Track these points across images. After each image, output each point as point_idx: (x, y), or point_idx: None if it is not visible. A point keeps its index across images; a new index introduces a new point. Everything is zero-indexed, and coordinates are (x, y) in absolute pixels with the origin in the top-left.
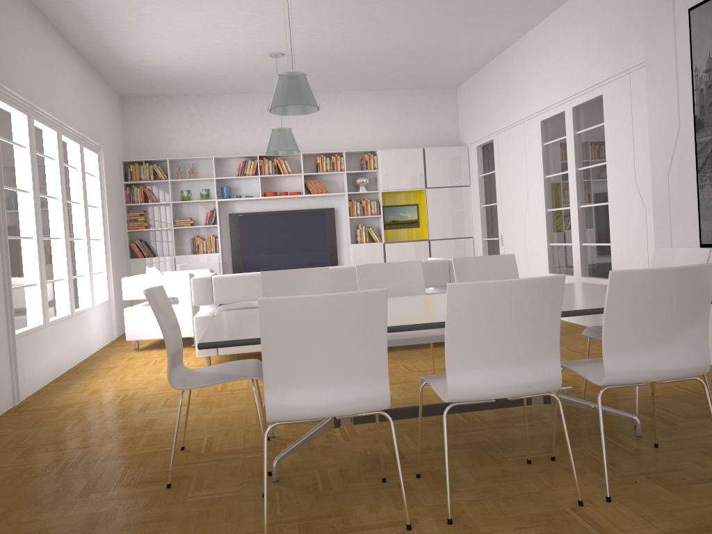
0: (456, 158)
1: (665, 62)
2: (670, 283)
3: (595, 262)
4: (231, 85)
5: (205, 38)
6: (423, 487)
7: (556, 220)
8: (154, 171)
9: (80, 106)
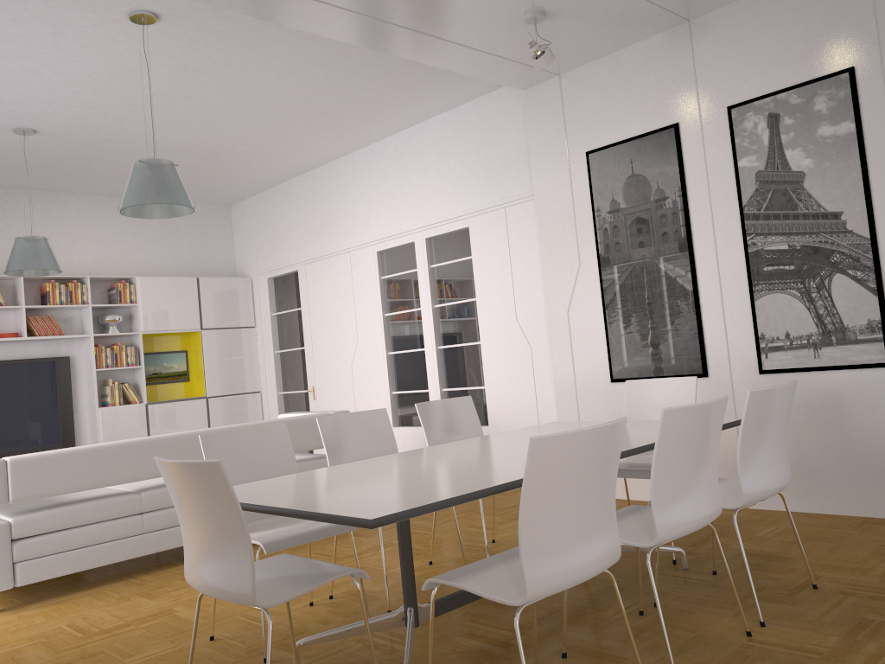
0: (238, 291)
1: (560, 199)
2: (781, 400)
3: None
4: None
5: None
6: (587, 663)
7: (402, 364)
8: None
9: None
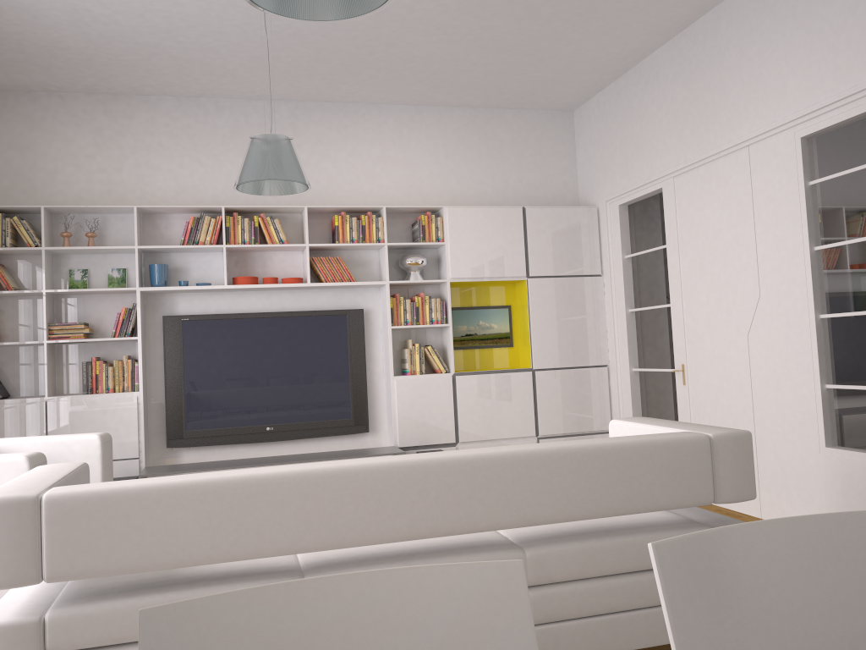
0: (579, 226)
1: None
2: None
3: None
4: (175, 74)
5: None
6: None
7: (847, 337)
8: (15, 230)
9: None
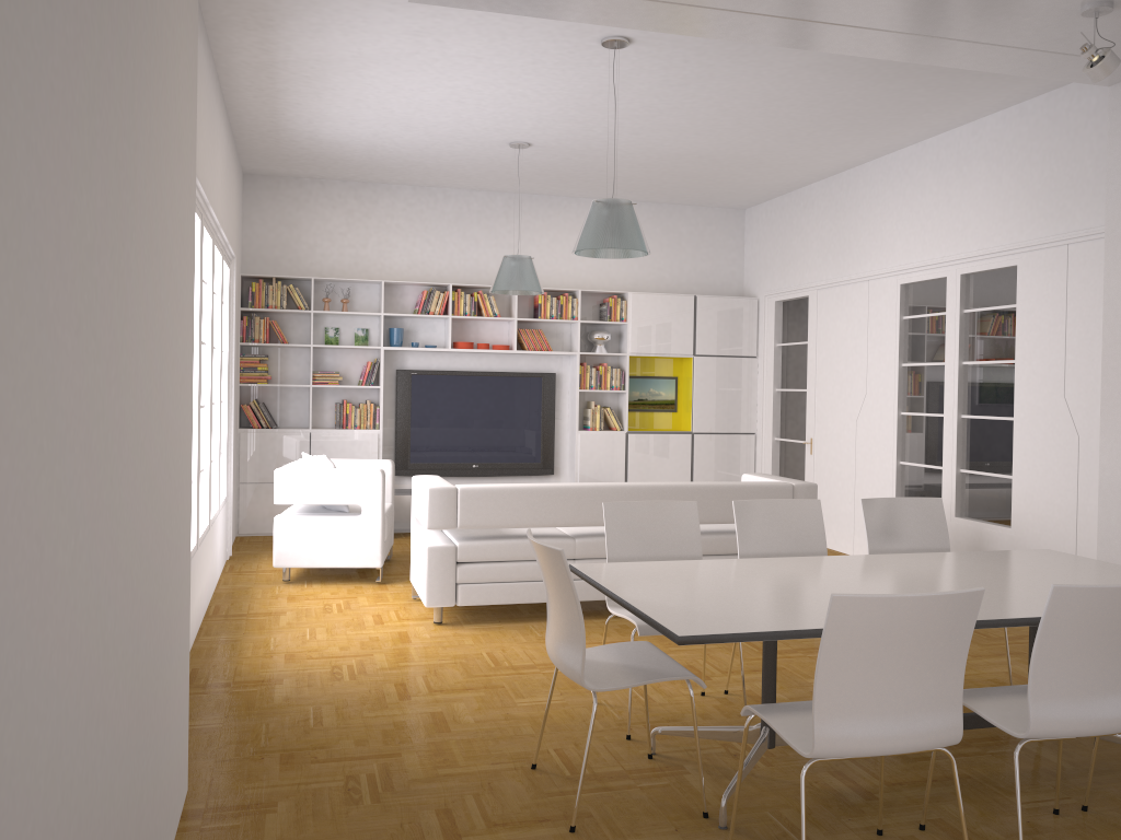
0: (740, 314)
1: None
2: None
3: (980, 499)
4: (421, 175)
5: (431, 114)
6: None
7: (915, 430)
8: (286, 294)
9: (224, 195)
